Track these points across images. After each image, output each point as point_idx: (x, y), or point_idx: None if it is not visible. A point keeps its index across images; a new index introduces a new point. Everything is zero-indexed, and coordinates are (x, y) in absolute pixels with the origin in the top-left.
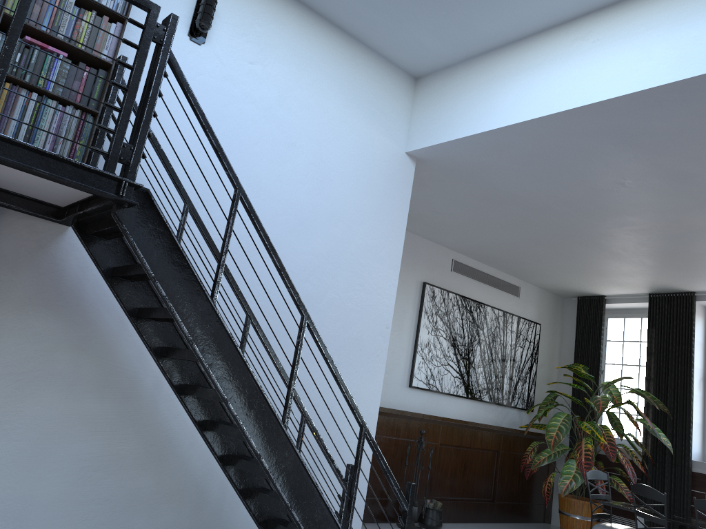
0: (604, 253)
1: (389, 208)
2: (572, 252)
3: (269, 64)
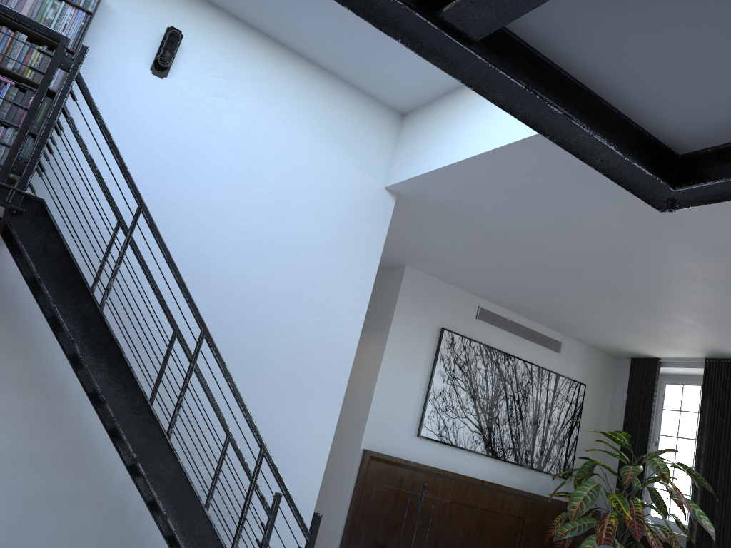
0: (632, 306)
1: (360, 241)
2: (599, 304)
3: (235, 97)
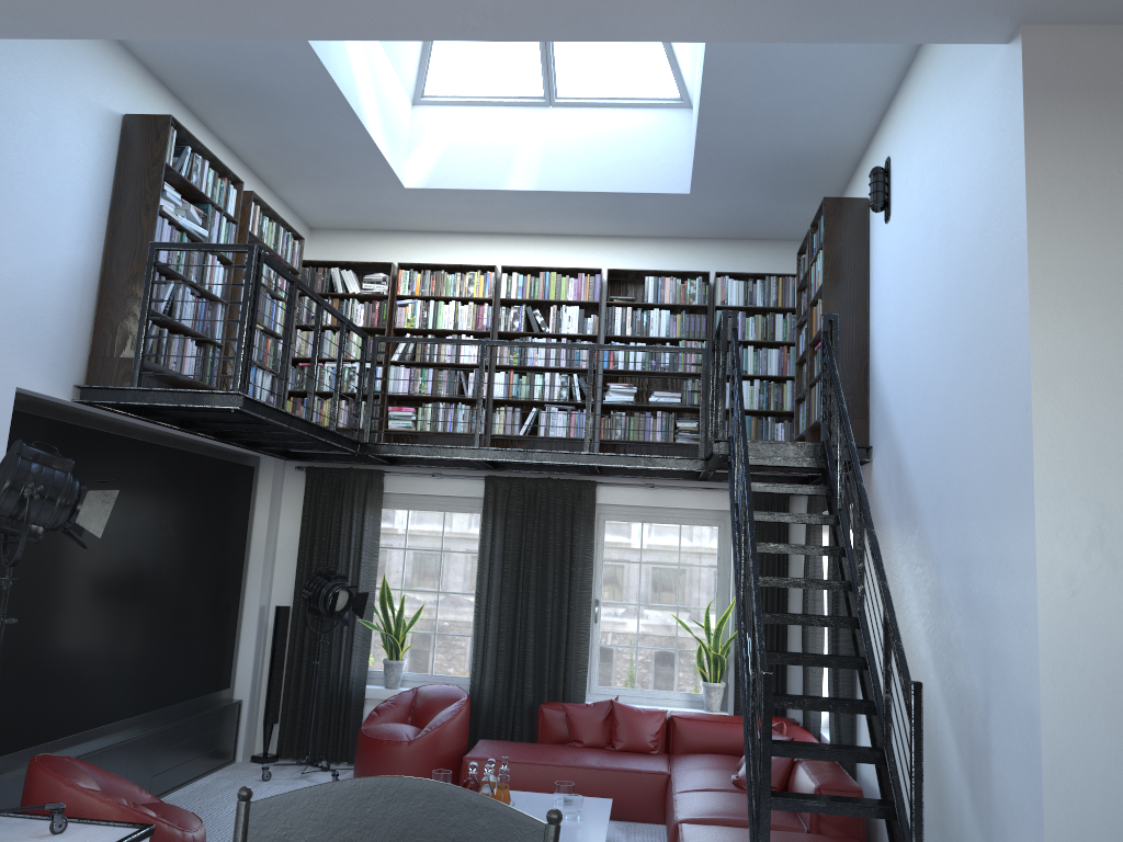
0: None
1: (1003, 178)
2: None
3: (912, 163)
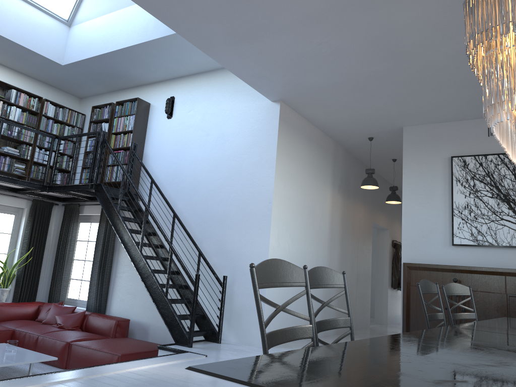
0: None
1: (264, 137)
2: None
3: (196, 107)
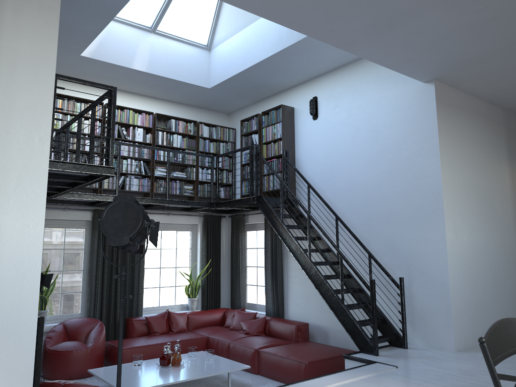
0: None
1: (421, 123)
2: None
3: (340, 103)
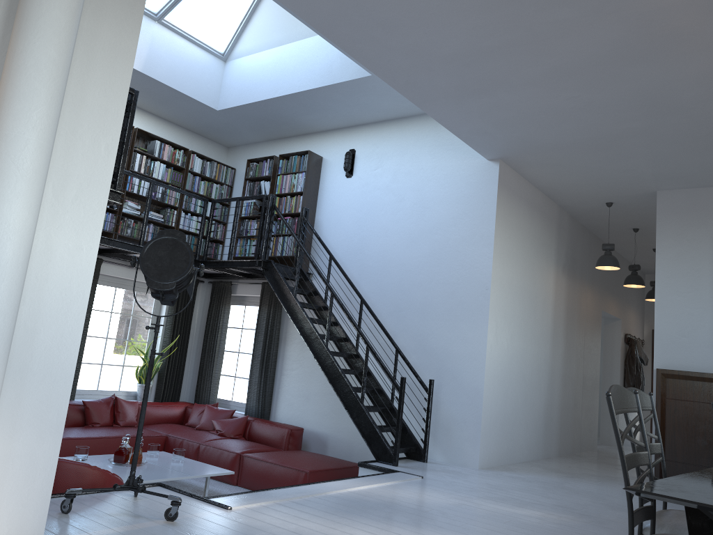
0: None
1: (477, 205)
2: None
3: (384, 164)
